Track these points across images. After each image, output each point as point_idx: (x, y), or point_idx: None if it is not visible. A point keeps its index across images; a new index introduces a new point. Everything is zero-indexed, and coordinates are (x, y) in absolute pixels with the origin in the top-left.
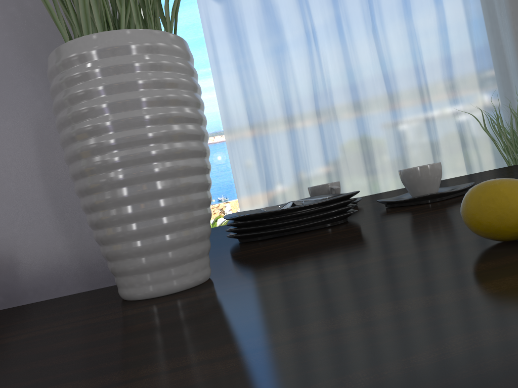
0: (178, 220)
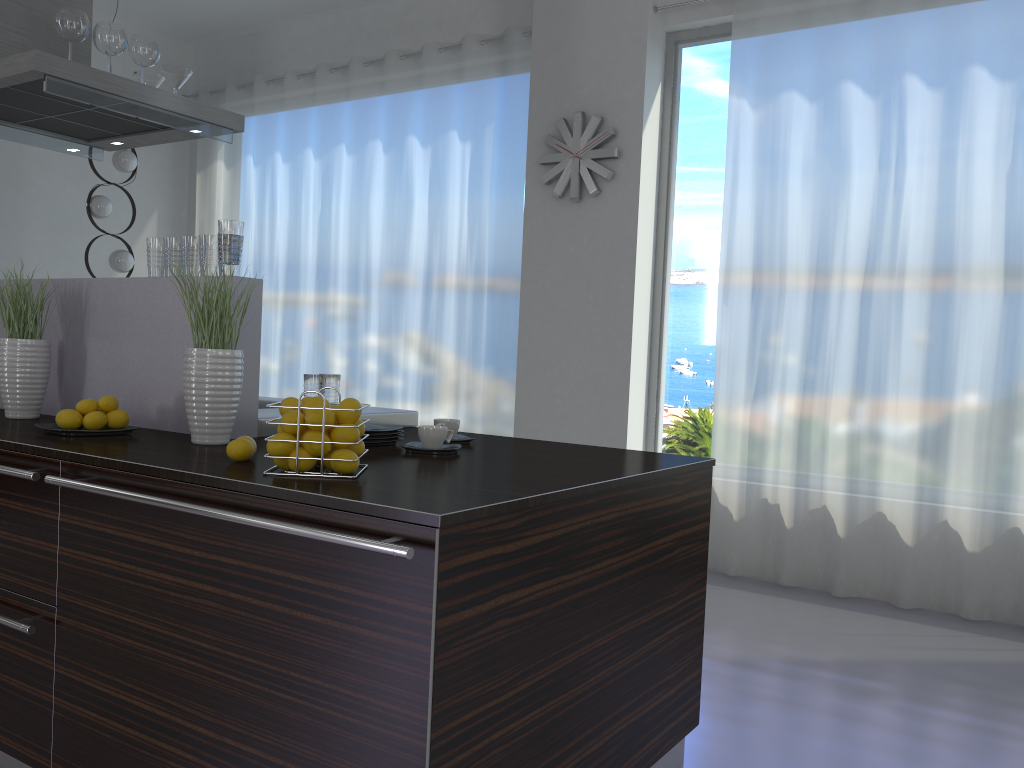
0: (202, 418)
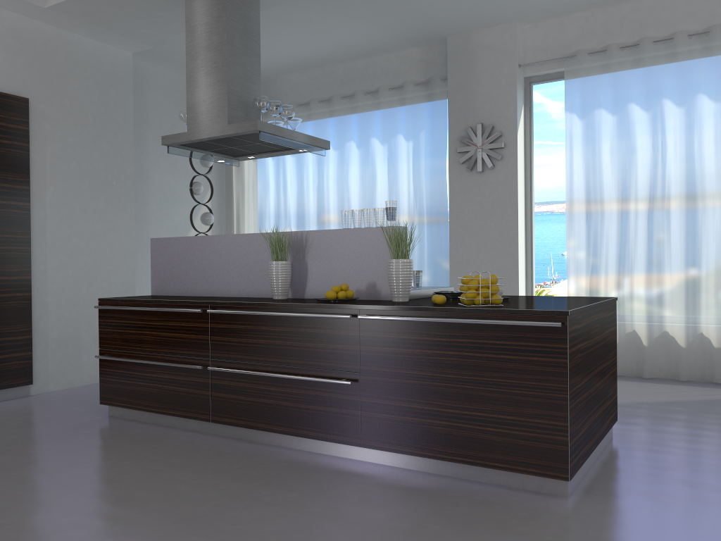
0: (400, 290)
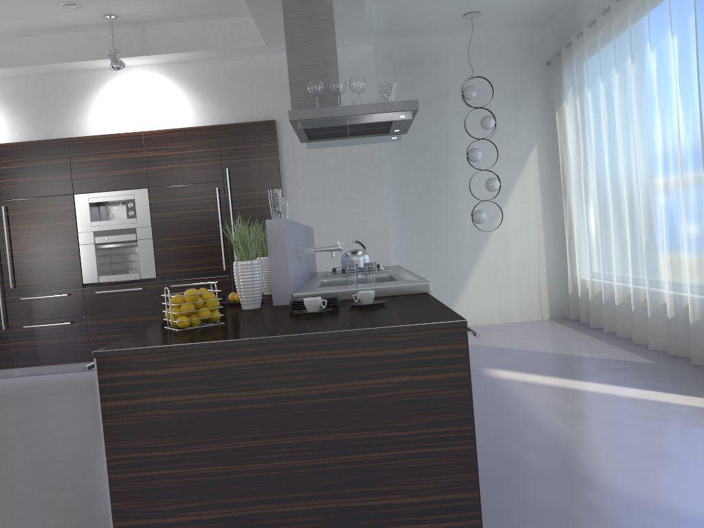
0: (239, 296)
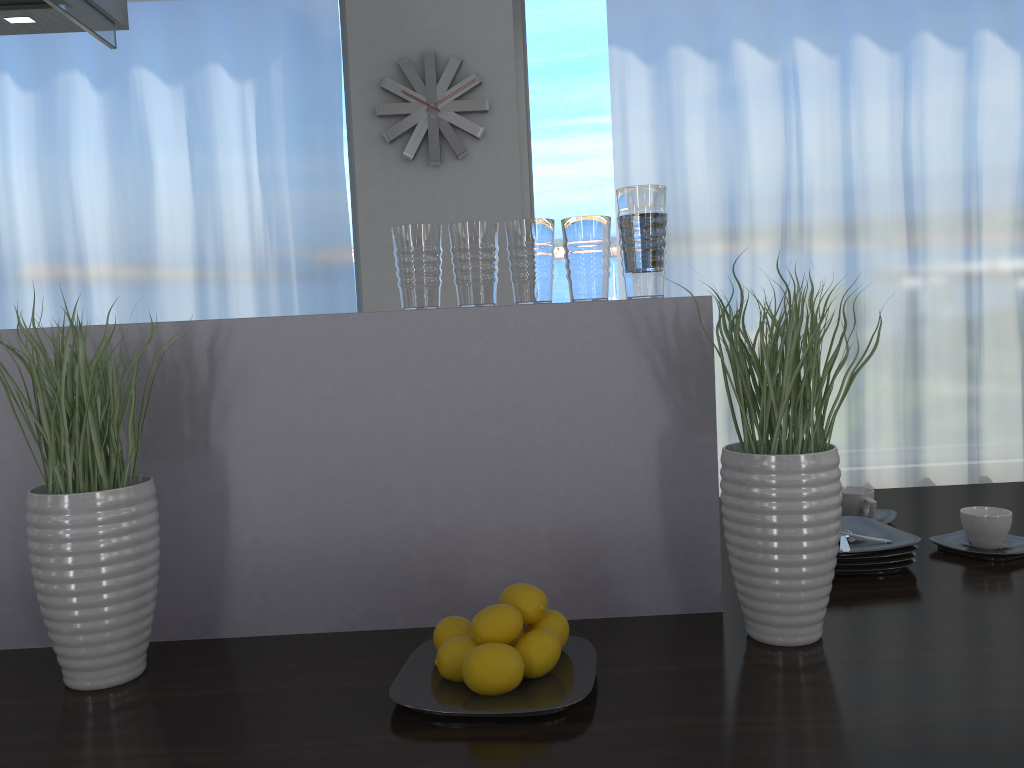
0: (819, 593)
